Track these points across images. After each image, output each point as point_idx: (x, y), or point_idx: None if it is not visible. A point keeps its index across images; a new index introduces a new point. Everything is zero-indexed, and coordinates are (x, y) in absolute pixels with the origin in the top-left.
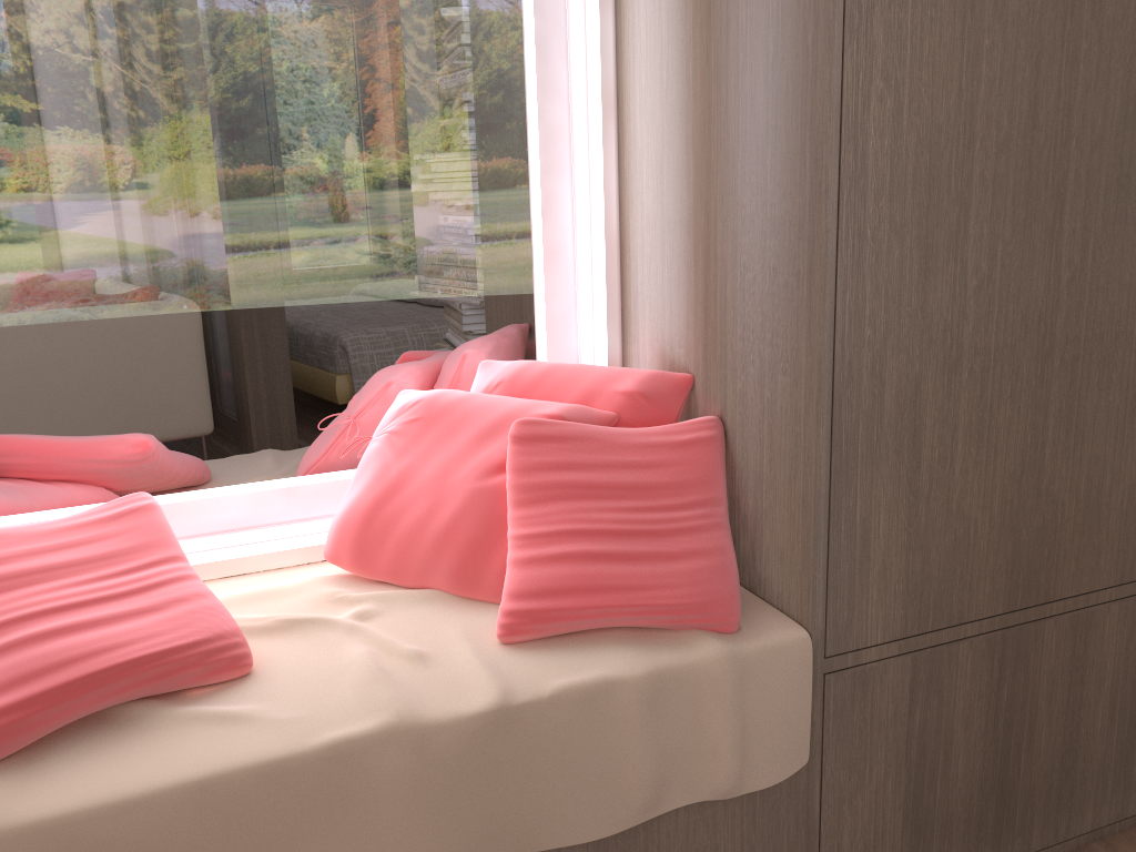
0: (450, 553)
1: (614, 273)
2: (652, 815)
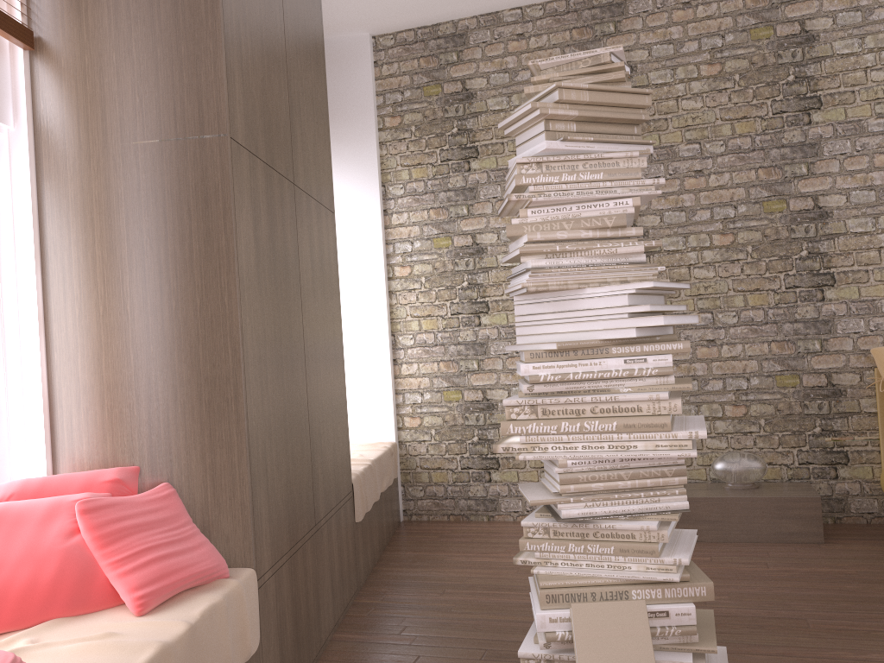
0: (65, 589)
1: (47, 421)
2: None
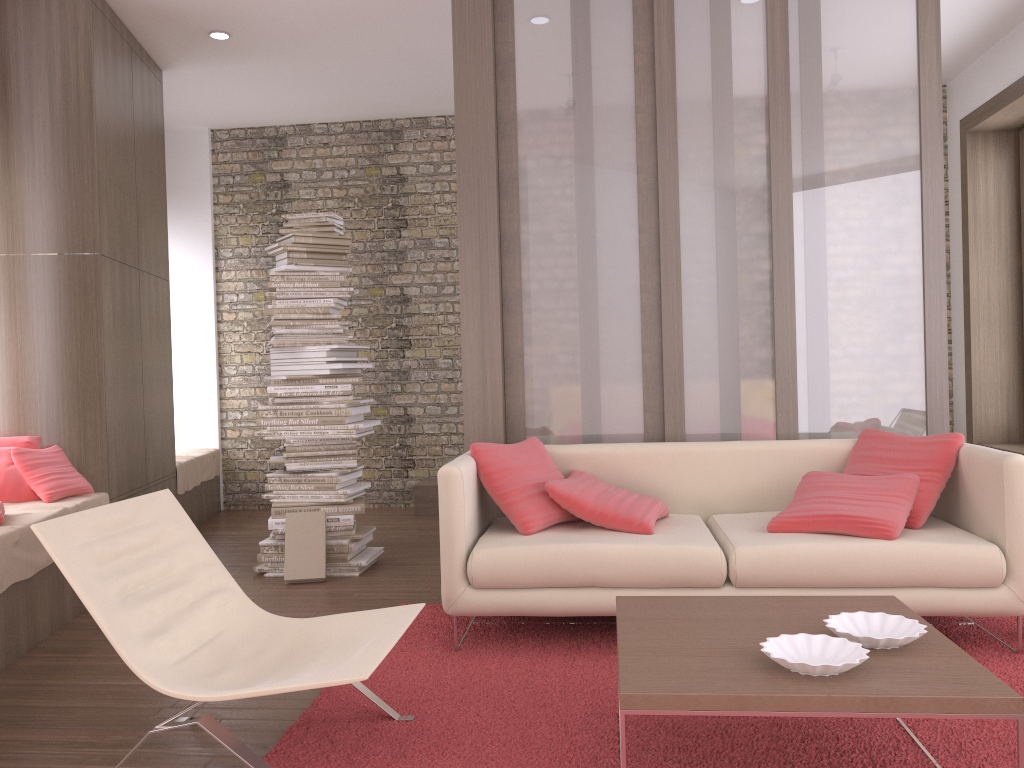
0: (8, 489)
1: None
2: None
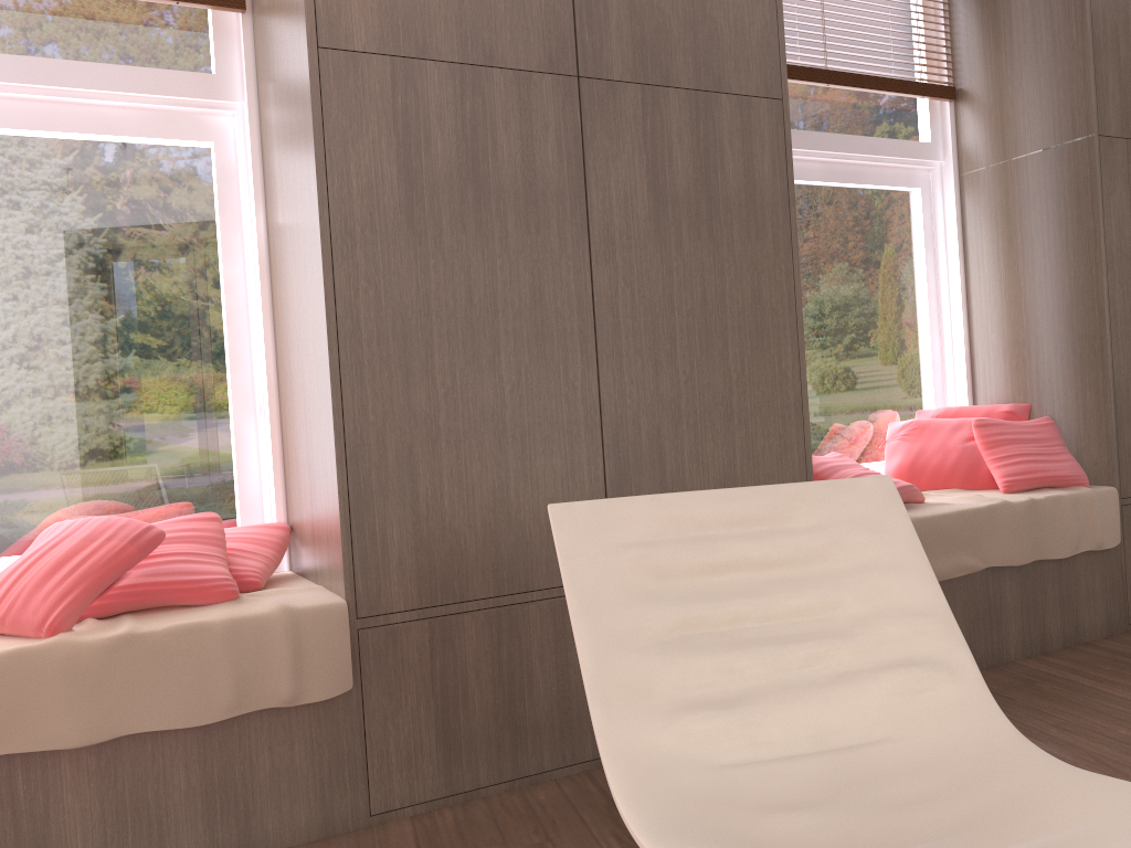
0: (959, 471)
1: (968, 371)
2: (1076, 552)
